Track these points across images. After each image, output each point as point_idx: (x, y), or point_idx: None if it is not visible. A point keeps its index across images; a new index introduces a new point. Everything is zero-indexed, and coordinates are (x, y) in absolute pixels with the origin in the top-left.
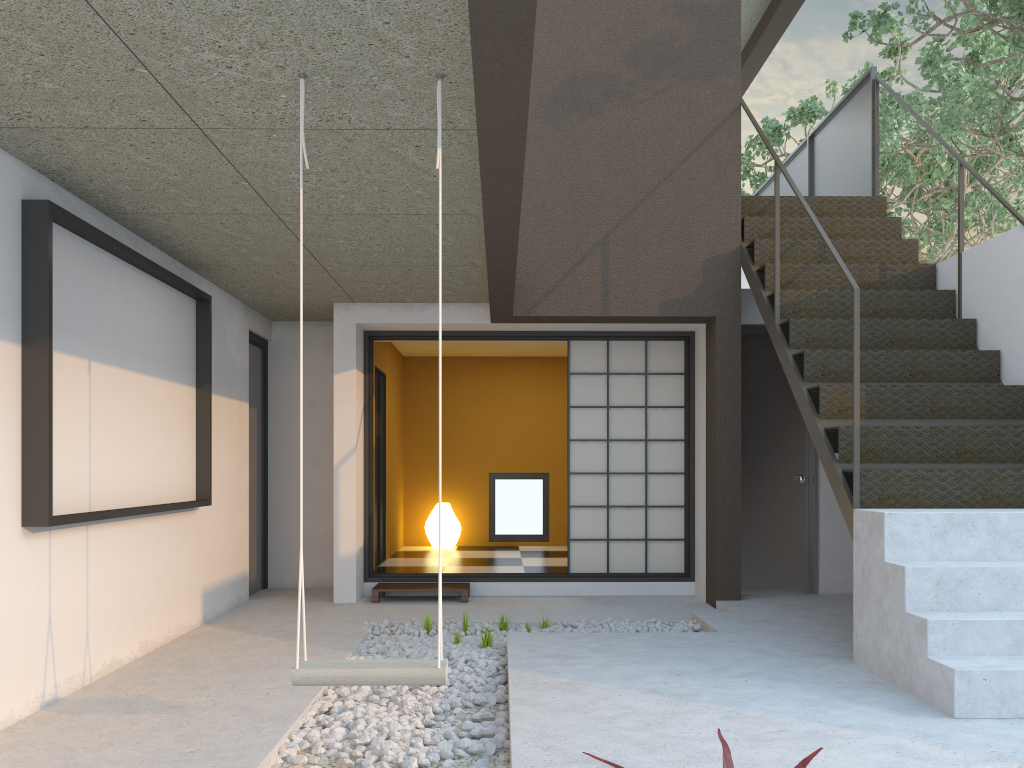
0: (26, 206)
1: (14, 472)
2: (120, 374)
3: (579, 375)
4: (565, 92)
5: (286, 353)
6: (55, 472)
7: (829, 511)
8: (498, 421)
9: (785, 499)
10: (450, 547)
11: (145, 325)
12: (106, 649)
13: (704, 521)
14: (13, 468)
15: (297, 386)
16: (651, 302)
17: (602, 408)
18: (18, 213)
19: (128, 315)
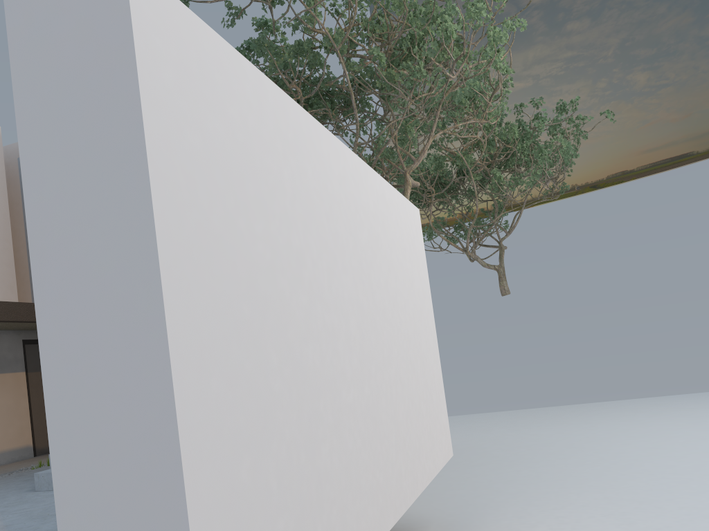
0: None
1: None
2: None
3: None
4: None
5: None
6: None
7: None
8: None
9: None
10: None
11: None
12: None
13: None
14: None
15: None
16: None
17: None
18: None
19: None
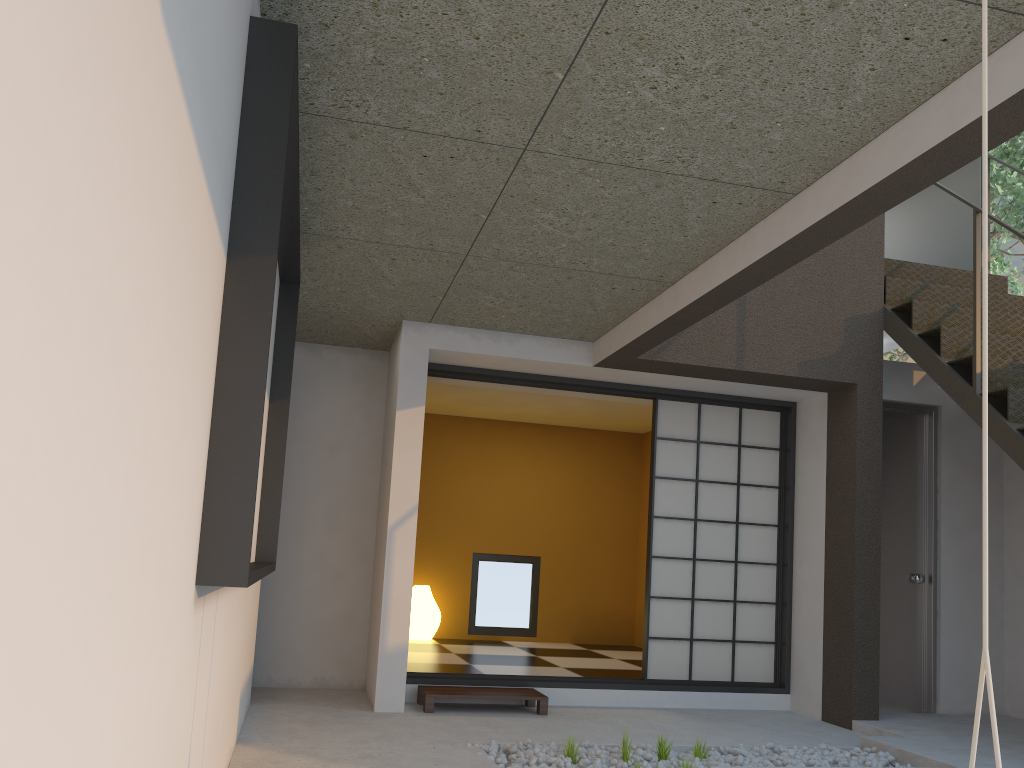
0: (257, 28)
1: (201, 482)
2: None
3: (666, 441)
4: None
5: (302, 382)
6: None
7: (949, 617)
8: (487, 493)
9: (899, 600)
10: (428, 639)
11: None
12: None
13: (819, 622)
14: (202, 475)
15: (312, 425)
16: (790, 359)
17: (690, 481)
18: (246, 35)
19: None
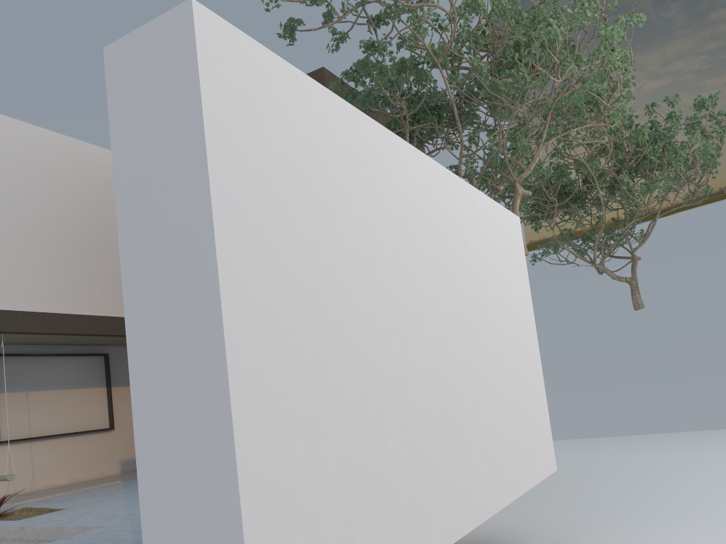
0: None
1: None
2: (47, 392)
3: None
4: None
5: None
6: (9, 427)
7: None
8: None
9: None
10: None
11: (64, 373)
12: (46, 480)
13: None
14: None
15: None
16: None
17: None
18: None
19: (52, 372)
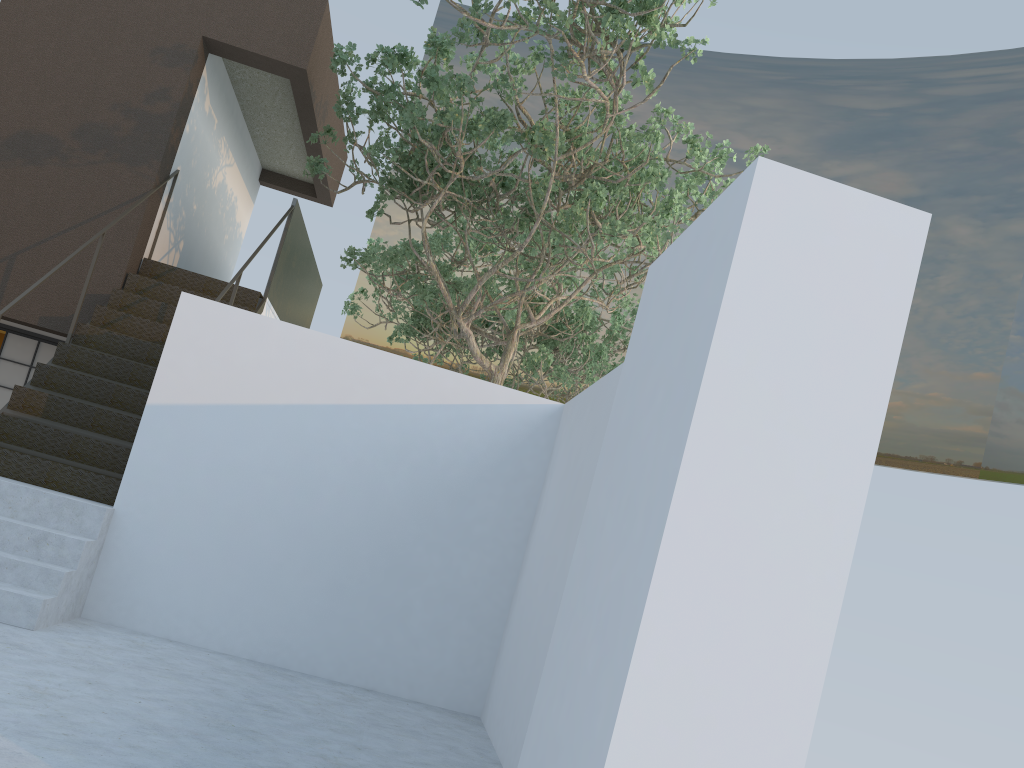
0: None
1: None
2: None
3: (7, 361)
4: (18, 141)
5: None
6: None
7: None
8: None
9: None
10: None
11: None
12: None
13: None
14: None
15: None
16: (34, 313)
17: None
18: None
19: None
